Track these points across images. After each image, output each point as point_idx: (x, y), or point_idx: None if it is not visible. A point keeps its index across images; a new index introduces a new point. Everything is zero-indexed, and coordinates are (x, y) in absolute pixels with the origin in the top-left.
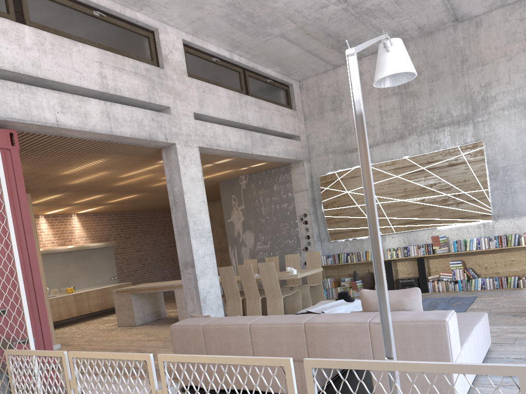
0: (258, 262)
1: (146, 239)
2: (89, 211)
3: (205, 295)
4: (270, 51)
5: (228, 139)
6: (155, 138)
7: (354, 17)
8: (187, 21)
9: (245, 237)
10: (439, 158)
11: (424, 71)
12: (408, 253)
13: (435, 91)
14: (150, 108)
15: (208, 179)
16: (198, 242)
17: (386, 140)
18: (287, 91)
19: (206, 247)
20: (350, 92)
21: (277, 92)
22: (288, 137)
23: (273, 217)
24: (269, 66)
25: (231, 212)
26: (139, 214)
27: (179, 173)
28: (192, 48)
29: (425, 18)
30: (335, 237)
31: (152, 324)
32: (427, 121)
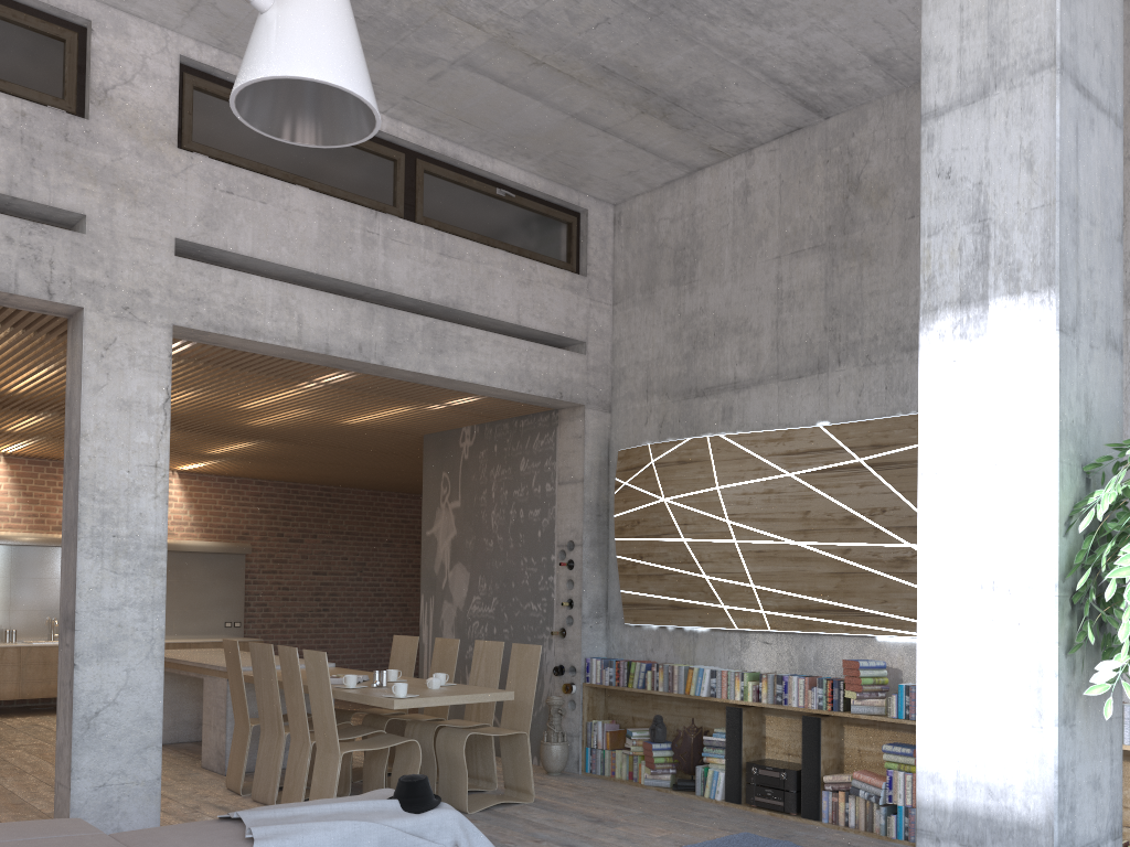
0: (468, 647)
1: (344, 551)
2: (198, 468)
3: (98, 709)
4: (470, 111)
5: (295, 320)
6: (8, 286)
7: (644, 14)
8: (175, 6)
9: (453, 578)
10: (905, 436)
11: (896, 186)
12: (784, 695)
13: (916, 245)
14: (36, 214)
15: (382, 425)
16: (106, 569)
17: (781, 373)
18: (571, 226)
19: (134, 583)
20: (716, 236)
21: (532, 225)
22: (555, 341)
23: (509, 538)
24: (502, 156)
25: (436, 513)
26: (338, 493)
27: (81, 384)
28: (226, 85)
29: (876, 29)
30: (634, 615)
31: (175, 750)
32: (886, 329)
